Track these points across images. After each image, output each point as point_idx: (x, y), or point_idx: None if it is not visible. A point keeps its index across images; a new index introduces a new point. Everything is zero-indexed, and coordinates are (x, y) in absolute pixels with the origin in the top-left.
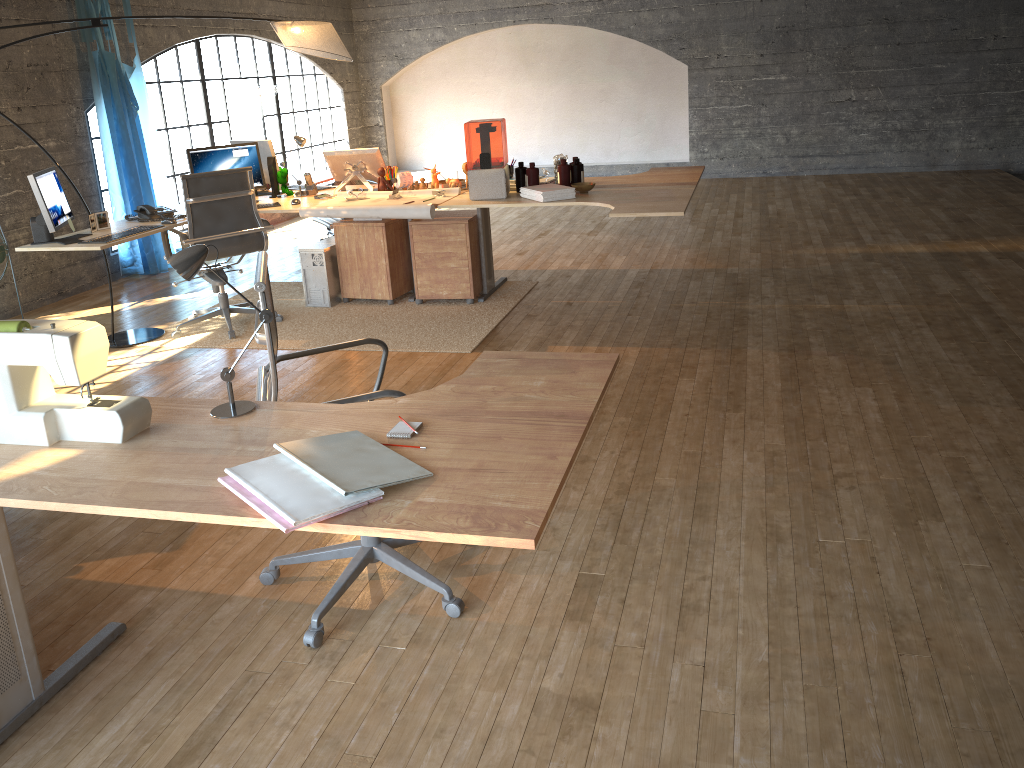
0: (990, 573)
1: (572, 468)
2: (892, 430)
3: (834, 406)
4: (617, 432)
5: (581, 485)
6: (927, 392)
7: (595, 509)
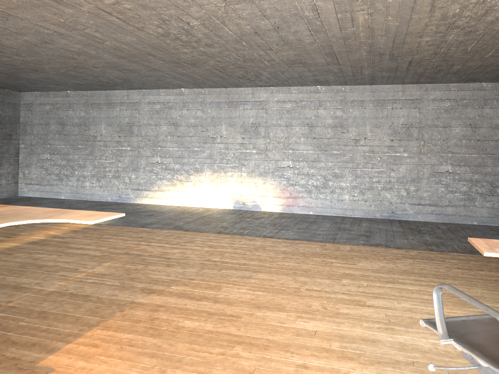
0: (402, 302)
1: (316, 371)
2: (276, 292)
3: (243, 297)
4: (259, 351)
5: (342, 370)
6: (235, 280)
7: (374, 368)
